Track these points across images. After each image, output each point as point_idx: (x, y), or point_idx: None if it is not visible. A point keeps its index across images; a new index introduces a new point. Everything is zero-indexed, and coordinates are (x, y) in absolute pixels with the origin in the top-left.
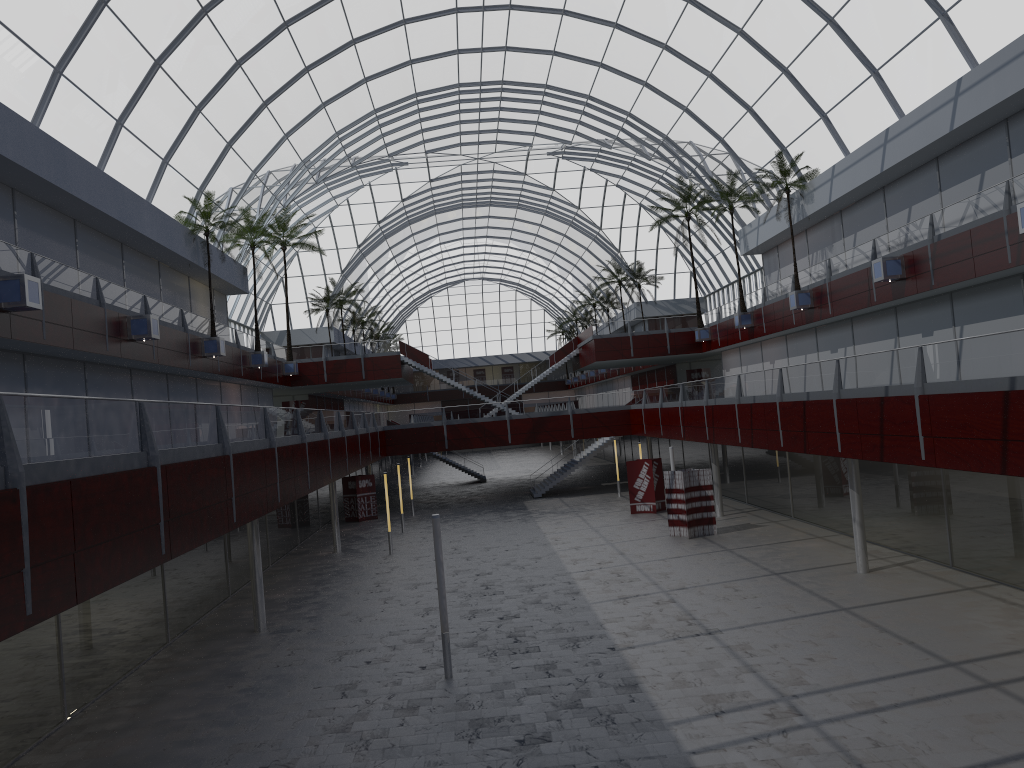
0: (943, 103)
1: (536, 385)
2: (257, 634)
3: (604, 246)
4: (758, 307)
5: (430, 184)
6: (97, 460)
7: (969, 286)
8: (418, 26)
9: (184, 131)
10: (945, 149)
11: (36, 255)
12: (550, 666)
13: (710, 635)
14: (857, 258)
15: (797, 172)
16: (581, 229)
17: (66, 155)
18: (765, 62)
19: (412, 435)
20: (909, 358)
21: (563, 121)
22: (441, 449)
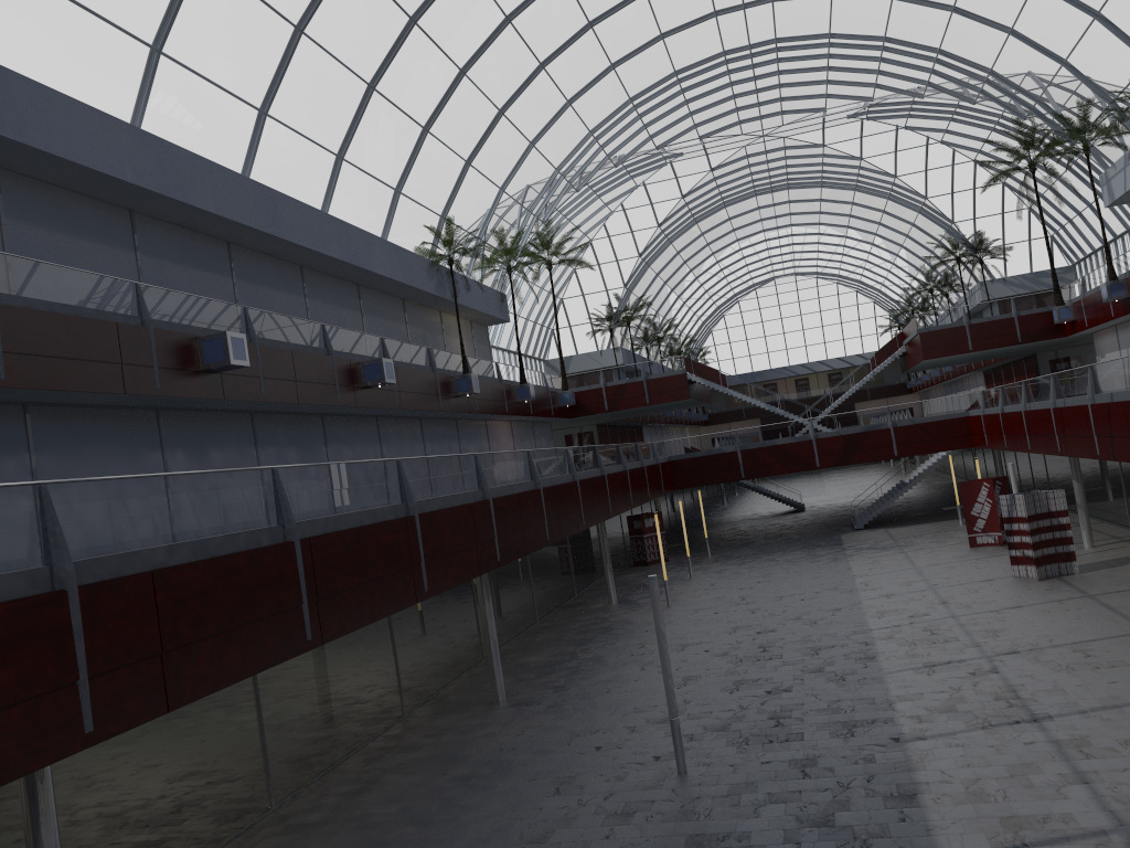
0: None
1: (871, 391)
2: (494, 707)
3: (933, 218)
4: None
5: (712, 174)
6: (202, 543)
7: None
8: None
9: (413, 155)
10: None
11: (250, 309)
12: (809, 762)
13: (1035, 723)
14: None
15: None
16: (902, 201)
17: (277, 199)
18: None
19: (702, 464)
20: None
21: (858, 74)
22: (736, 478)
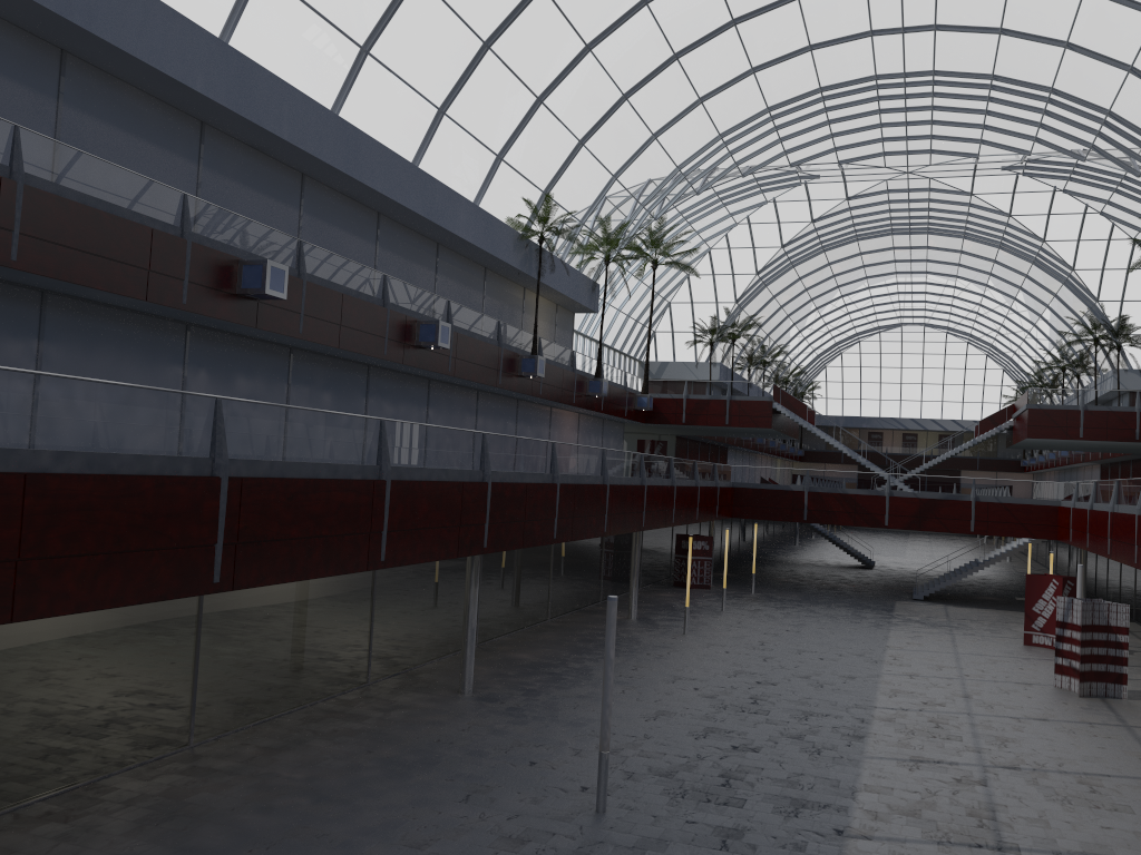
0: None
1: (981, 462)
2: (457, 696)
3: (1077, 292)
4: None
5: (847, 203)
6: (102, 457)
7: None
8: (816, 1)
9: (522, 124)
10: None
11: (306, 244)
12: (735, 833)
13: (998, 852)
14: None
15: None
16: (1047, 268)
17: (360, 140)
18: None
19: (765, 497)
20: None
21: (1018, 124)
22: (798, 519)
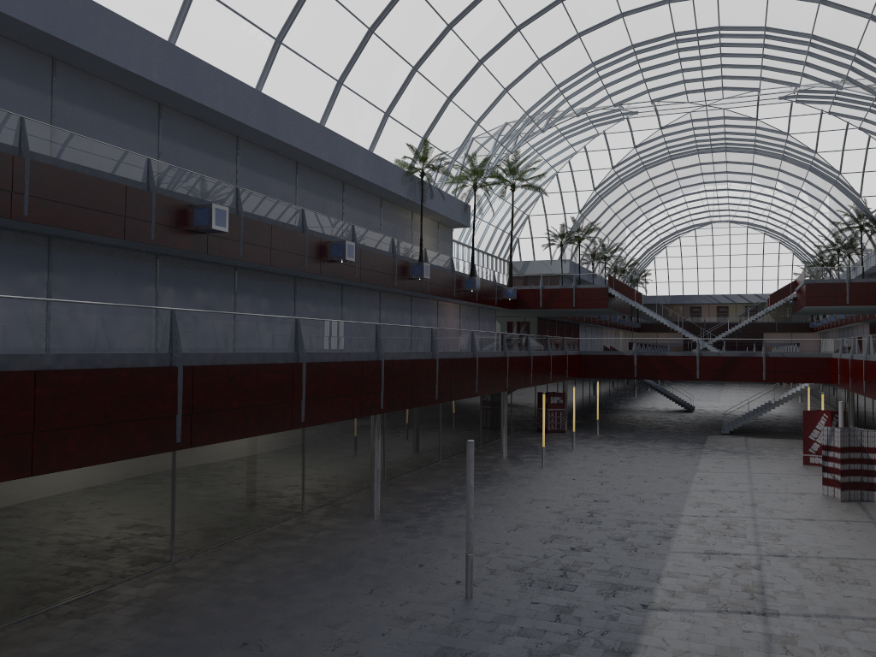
0: None
1: (779, 325)
2: (369, 519)
3: (844, 191)
4: None
5: (661, 131)
6: (90, 356)
7: None
8: None
9: (402, 88)
10: None
11: (242, 189)
12: (567, 610)
13: (762, 616)
14: None
15: None
16: (820, 173)
17: (279, 109)
18: None
19: (604, 361)
20: None
21: (788, 63)
22: (630, 377)
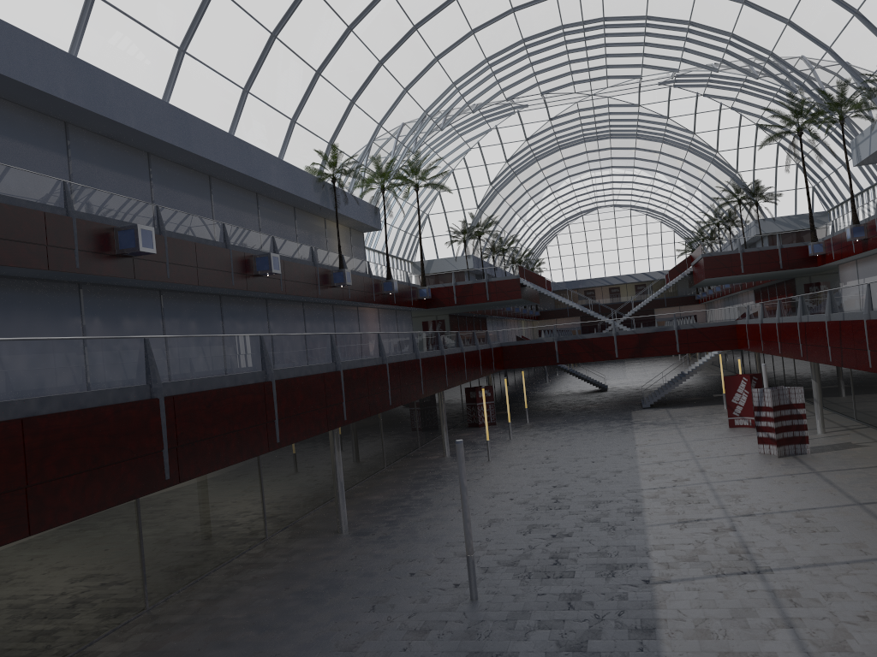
0: None
1: (667, 300)
2: (338, 535)
3: (722, 168)
4: (872, 218)
5: (550, 123)
6: (72, 396)
7: None
8: None
9: (307, 93)
10: None
11: (162, 207)
12: (575, 596)
13: (758, 574)
14: None
15: None
16: (698, 153)
17: (190, 121)
18: None
19: (526, 350)
20: None
21: (668, 50)
22: (552, 363)
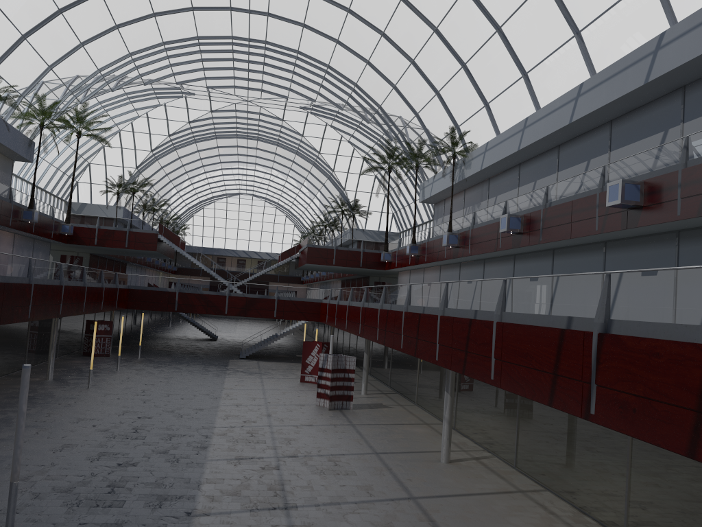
0: (568, 101)
1: (280, 277)
2: None
3: (335, 184)
4: (424, 242)
5: (211, 114)
6: None
7: (567, 246)
8: None
9: None
10: (565, 139)
11: None
12: (116, 526)
13: (285, 510)
14: (493, 214)
15: (463, 145)
16: (320, 169)
17: None
18: (451, 57)
19: (150, 296)
20: (496, 288)
21: (310, 82)
22: (171, 310)
